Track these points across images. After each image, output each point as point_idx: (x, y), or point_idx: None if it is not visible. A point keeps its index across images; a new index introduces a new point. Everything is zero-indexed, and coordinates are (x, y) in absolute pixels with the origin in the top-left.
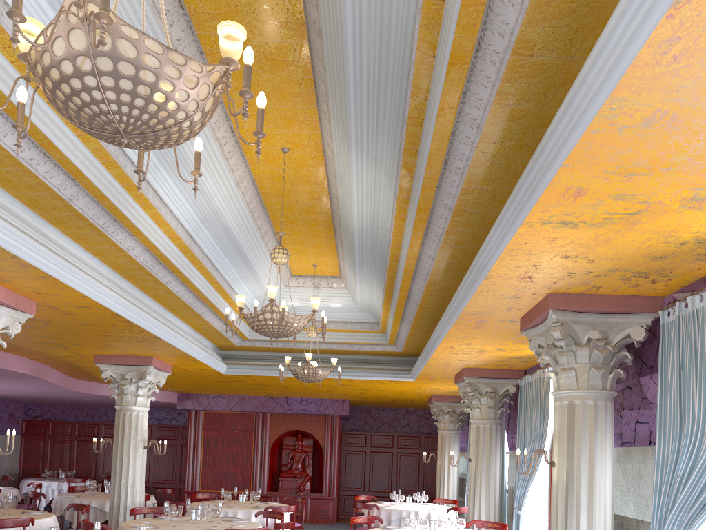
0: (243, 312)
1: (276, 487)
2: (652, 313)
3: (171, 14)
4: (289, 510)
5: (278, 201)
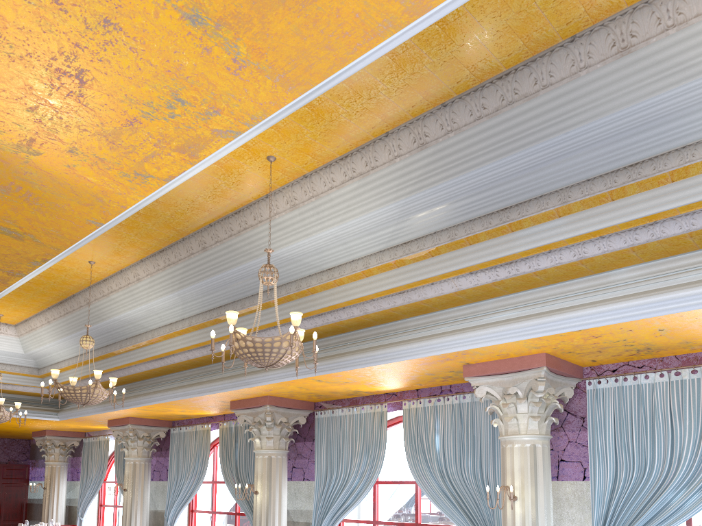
0: None
1: None
2: (310, 410)
3: None
4: None
5: (37, 278)
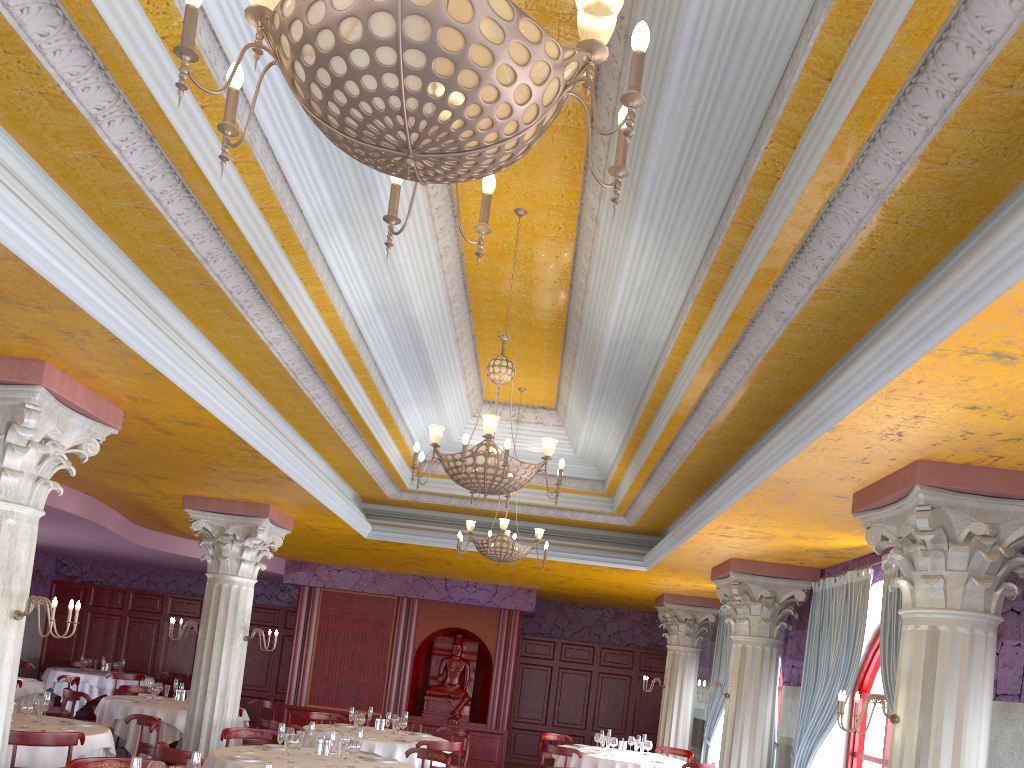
0: (409, 449)
1: (419, 709)
2: None
3: None
4: (453, 748)
5: (490, 288)
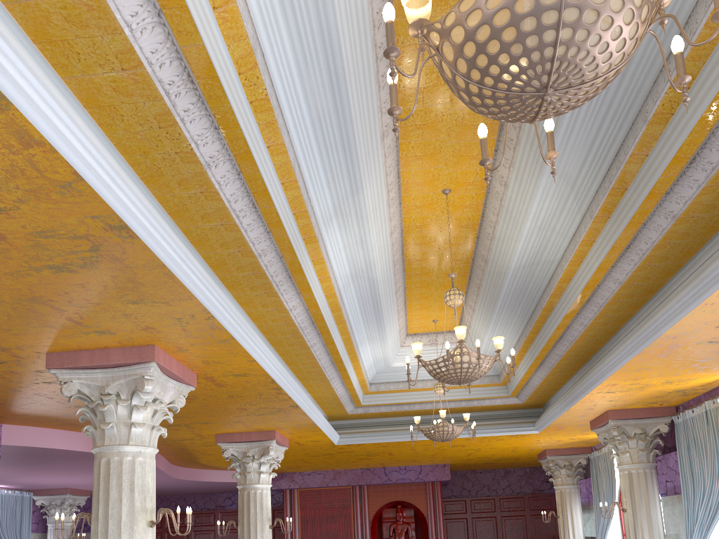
0: (364, 376)
1: None
2: None
3: (382, 48)
4: None
5: (419, 251)
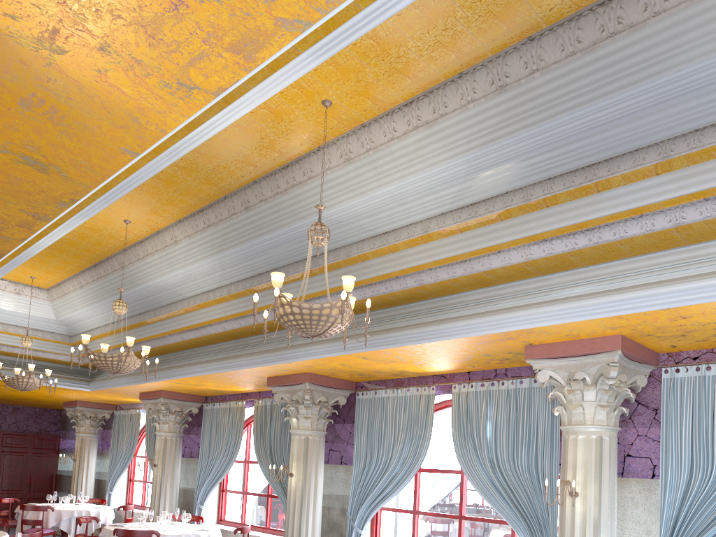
0: None
1: None
2: (351, 390)
3: None
4: None
5: (70, 238)
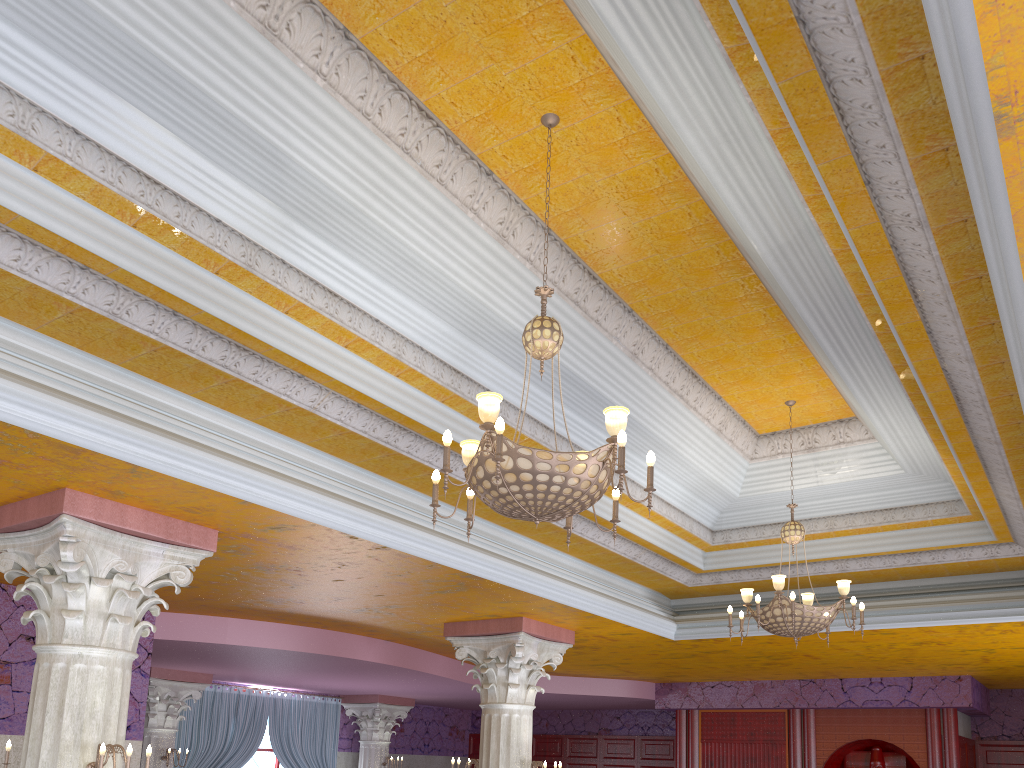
0: (665, 518)
1: None
2: None
3: None
4: None
5: (624, 265)
